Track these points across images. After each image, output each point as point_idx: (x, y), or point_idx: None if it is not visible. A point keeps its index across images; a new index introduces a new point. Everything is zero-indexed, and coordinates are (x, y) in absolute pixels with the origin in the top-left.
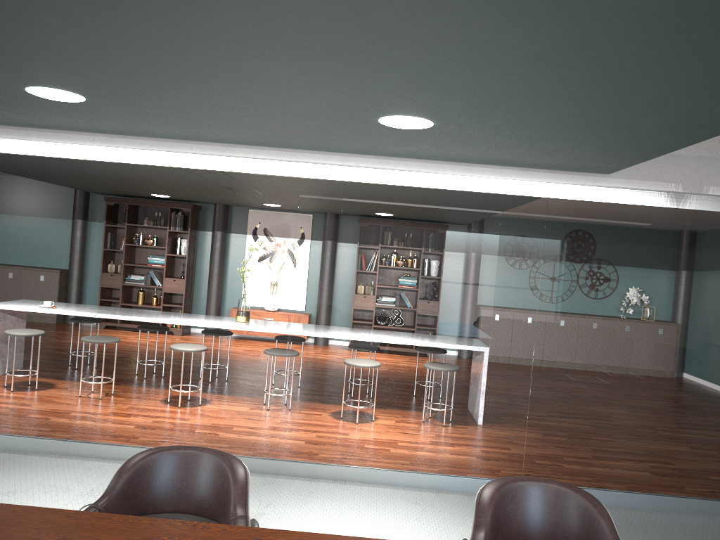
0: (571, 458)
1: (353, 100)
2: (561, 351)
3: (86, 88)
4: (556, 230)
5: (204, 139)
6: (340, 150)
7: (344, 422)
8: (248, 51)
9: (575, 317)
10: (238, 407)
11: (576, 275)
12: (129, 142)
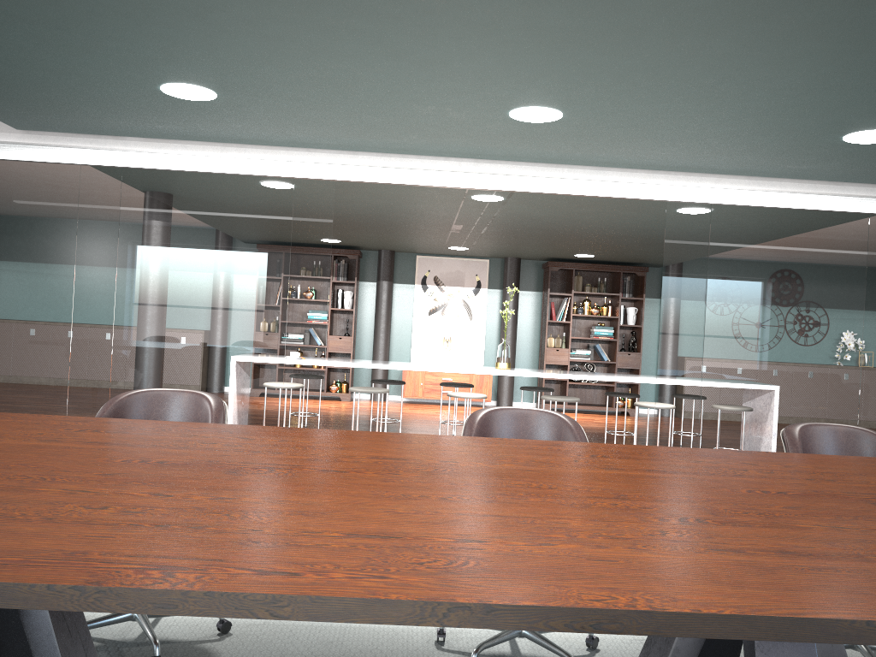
0: None
1: (865, 114)
2: None
3: (590, 107)
4: None
5: (584, 162)
6: (723, 170)
7: None
8: (865, 68)
9: None
10: None
11: None
12: (497, 167)
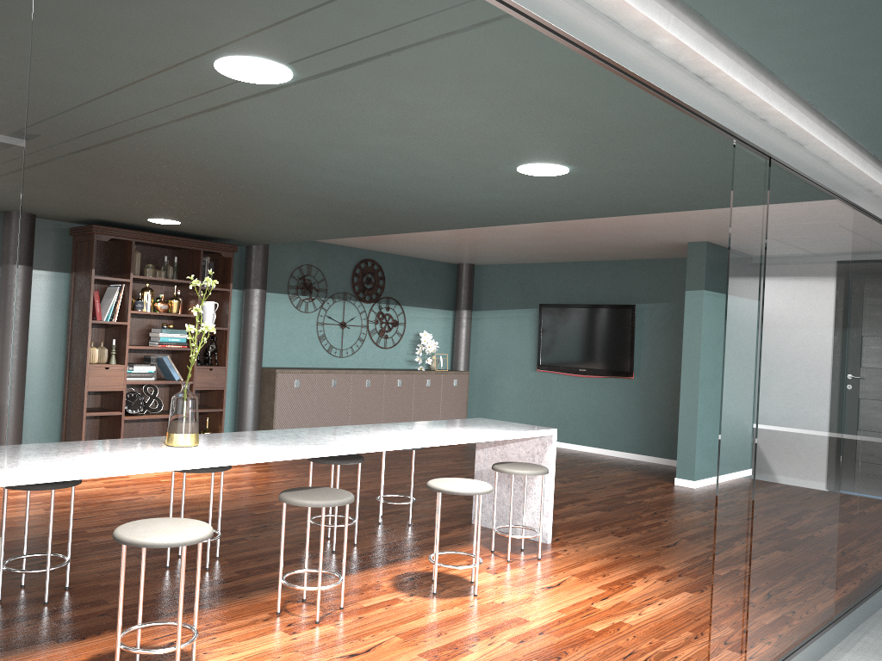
0: (872, 556)
1: None
2: (872, 420)
3: None
4: (873, 261)
5: (731, 8)
6: (840, 98)
7: (762, 598)
8: None
9: (878, 374)
10: (262, 639)
11: (879, 319)
12: None
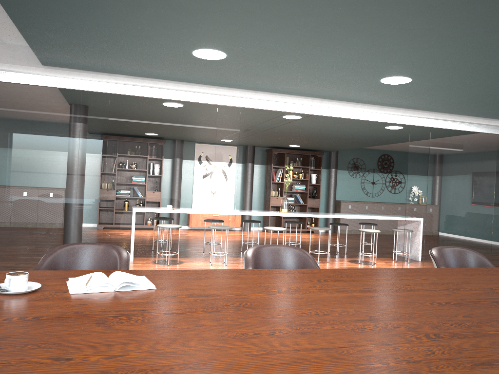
0: None
1: None
2: None
3: (431, 79)
4: None
5: (378, 103)
6: (443, 111)
7: None
8: None
9: None
10: None
11: None
12: (331, 103)
